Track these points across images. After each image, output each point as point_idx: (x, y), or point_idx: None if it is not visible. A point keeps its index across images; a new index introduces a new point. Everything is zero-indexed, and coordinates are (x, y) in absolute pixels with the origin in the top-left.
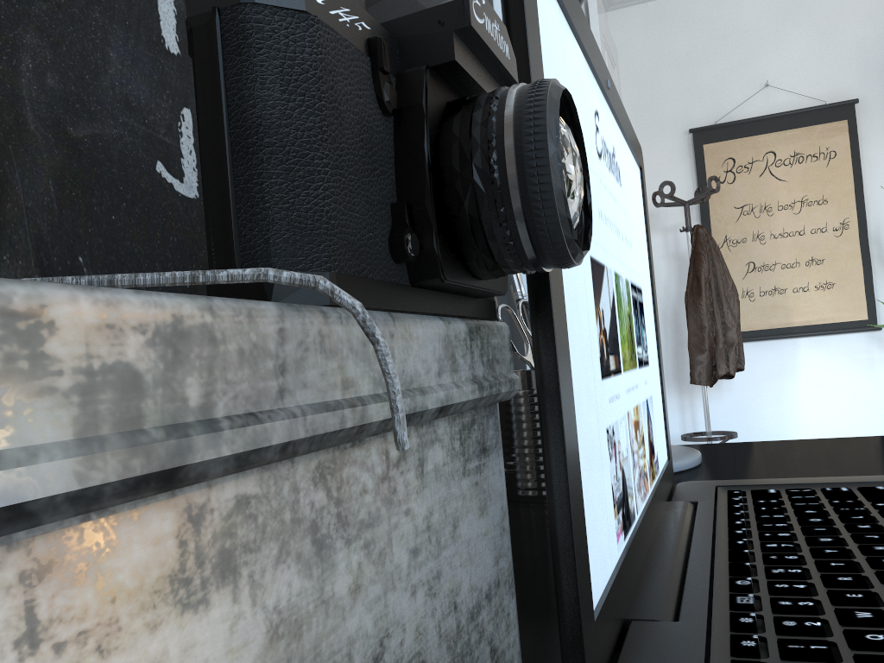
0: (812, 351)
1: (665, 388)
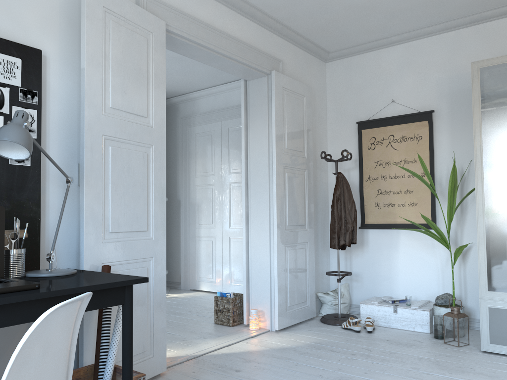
0: (406, 237)
1: (3, 257)
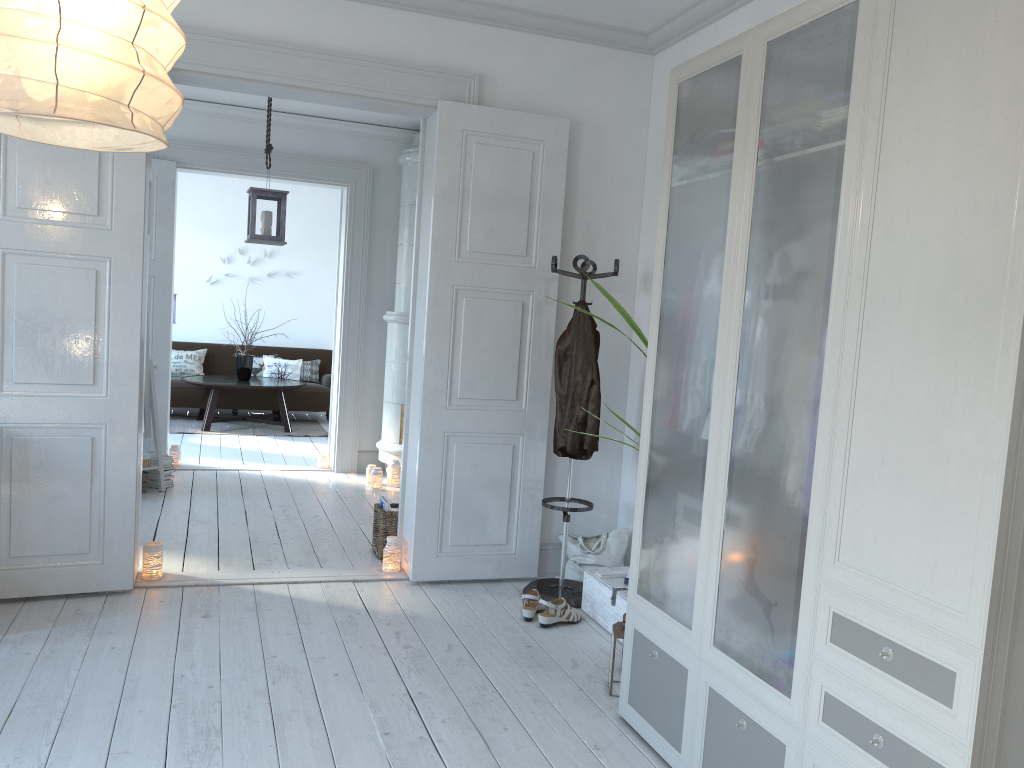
0: None
1: None
